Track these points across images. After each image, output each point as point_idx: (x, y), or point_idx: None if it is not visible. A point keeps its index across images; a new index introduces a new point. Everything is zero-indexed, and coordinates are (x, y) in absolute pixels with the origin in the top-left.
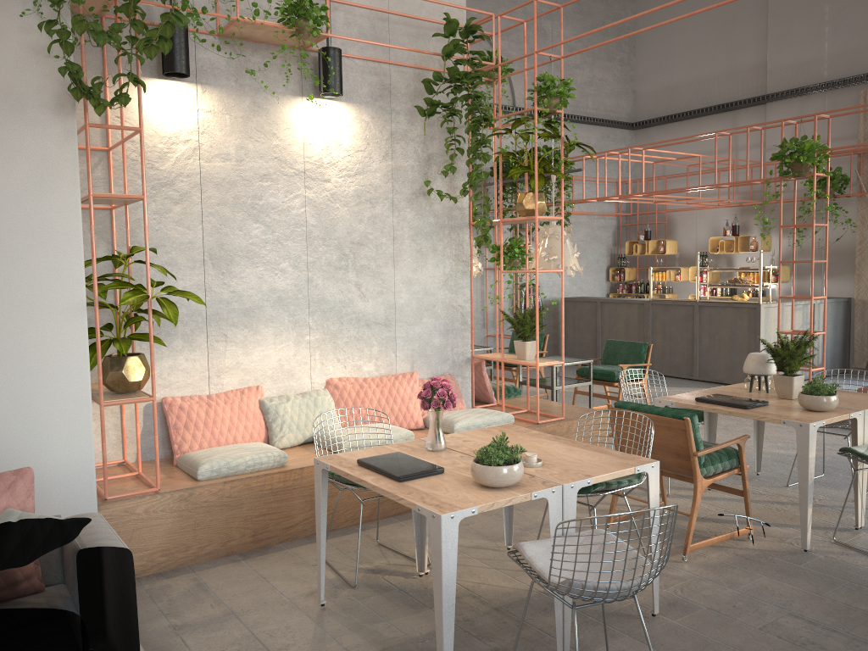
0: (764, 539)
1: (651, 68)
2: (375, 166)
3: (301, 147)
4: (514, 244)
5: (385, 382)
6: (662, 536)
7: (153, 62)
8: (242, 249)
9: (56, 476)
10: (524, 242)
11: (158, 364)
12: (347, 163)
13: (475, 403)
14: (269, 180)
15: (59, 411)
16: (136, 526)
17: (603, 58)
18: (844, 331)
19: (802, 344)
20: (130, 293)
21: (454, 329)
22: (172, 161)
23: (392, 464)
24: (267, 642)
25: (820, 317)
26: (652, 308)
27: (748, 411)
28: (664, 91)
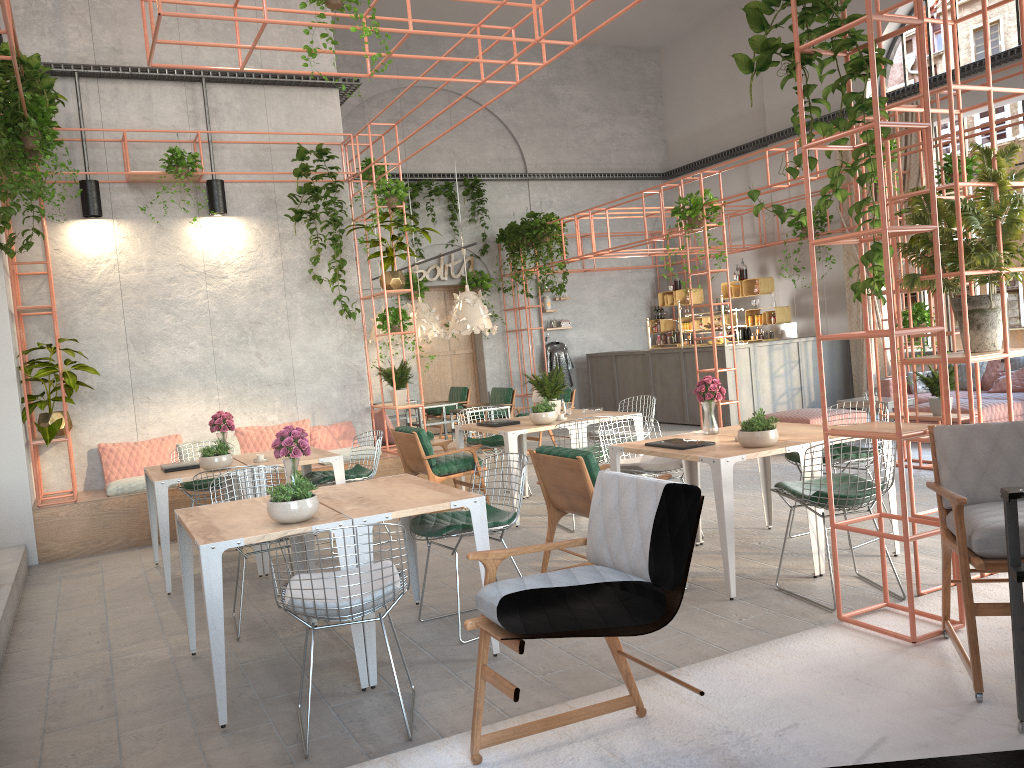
0: None
1: (677, 116)
2: (266, 262)
3: (201, 255)
4: (393, 312)
5: (281, 428)
6: None
7: (79, 208)
8: (157, 334)
9: (3, 490)
10: (545, 302)
11: (96, 420)
12: (242, 262)
13: (388, 445)
14: (176, 282)
15: (2, 448)
16: (61, 525)
17: (624, 113)
18: (844, 368)
19: (554, 376)
20: (43, 370)
21: (351, 384)
22: (98, 276)
23: (173, 465)
24: (106, 579)
25: (808, 355)
26: (651, 358)
27: (492, 428)
28: (688, 138)
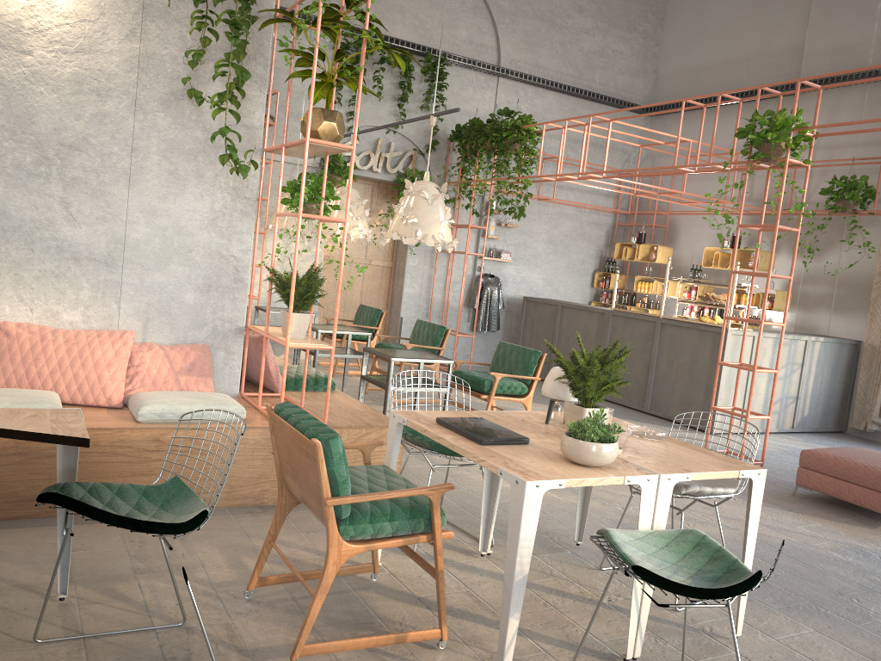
0: (465, 652)
1: (678, 45)
2: (110, 46)
3: None
4: (313, 183)
5: (80, 338)
6: (319, 619)
7: None
8: None
9: None
10: (488, 225)
11: None
12: (65, 34)
13: (262, 390)
14: None
15: None
16: None
17: (620, 27)
18: (846, 381)
19: (608, 361)
20: None
21: (221, 286)
22: None
23: None
24: None
25: (813, 358)
26: (612, 320)
27: (476, 448)
28: (688, 72)
